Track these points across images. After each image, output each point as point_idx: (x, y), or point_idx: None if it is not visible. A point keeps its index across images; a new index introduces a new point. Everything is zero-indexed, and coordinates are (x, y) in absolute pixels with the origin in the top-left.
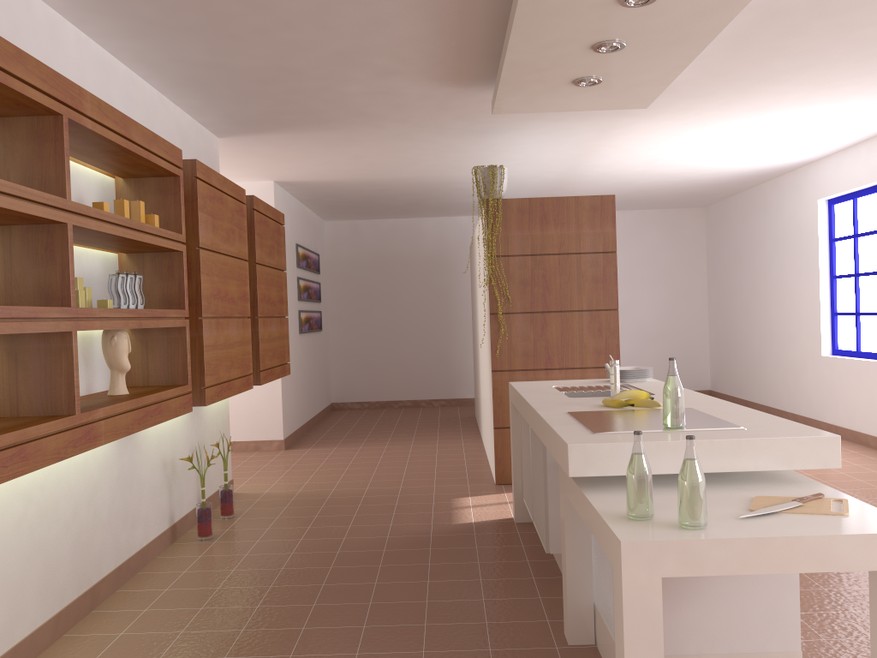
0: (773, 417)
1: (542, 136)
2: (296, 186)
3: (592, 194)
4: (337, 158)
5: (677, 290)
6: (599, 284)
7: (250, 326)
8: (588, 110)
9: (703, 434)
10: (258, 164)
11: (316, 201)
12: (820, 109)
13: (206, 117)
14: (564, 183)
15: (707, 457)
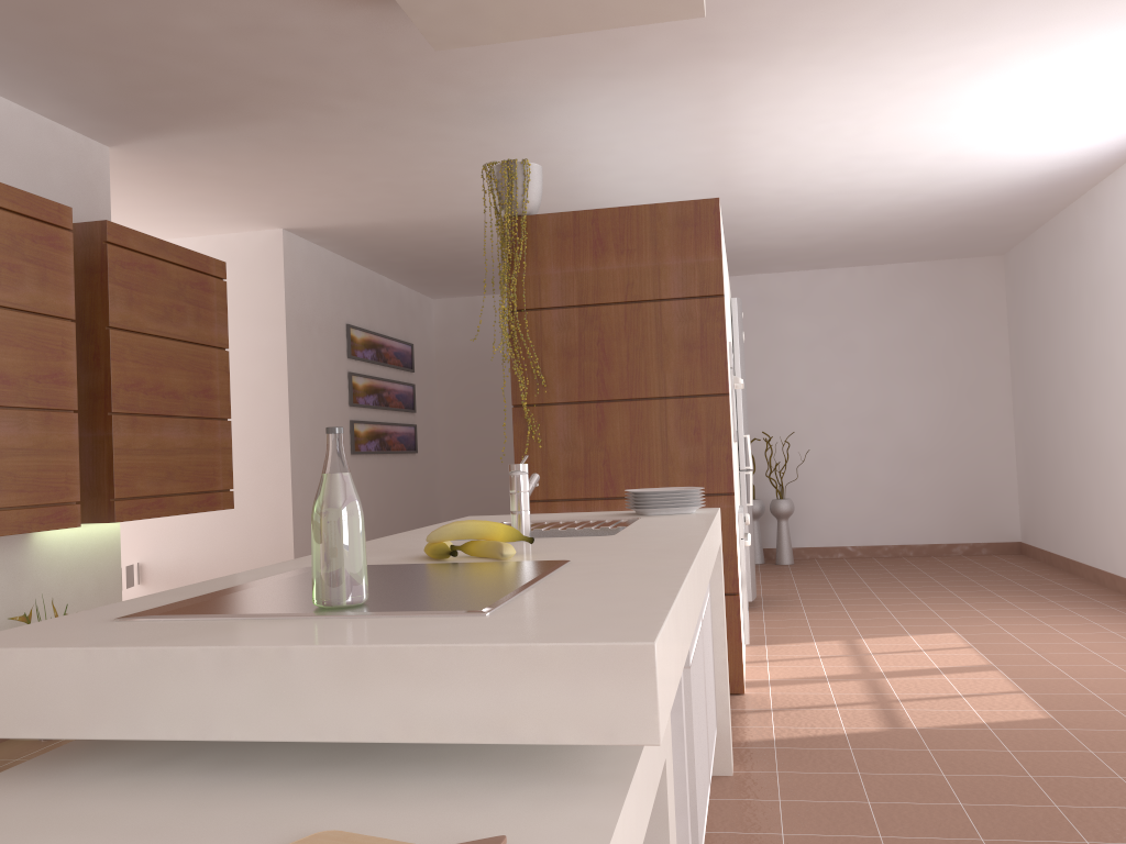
0: (664, 585)
1: (615, 116)
2: (326, 237)
3: (796, 236)
4: (331, 180)
5: (961, 384)
6: (695, 352)
7: (77, 425)
8: (648, 50)
9: (329, 629)
10: (226, 198)
11: (384, 264)
12: (1088, 16)
13: (43, 105)
14: (734, 215)
15: (276, 698)
